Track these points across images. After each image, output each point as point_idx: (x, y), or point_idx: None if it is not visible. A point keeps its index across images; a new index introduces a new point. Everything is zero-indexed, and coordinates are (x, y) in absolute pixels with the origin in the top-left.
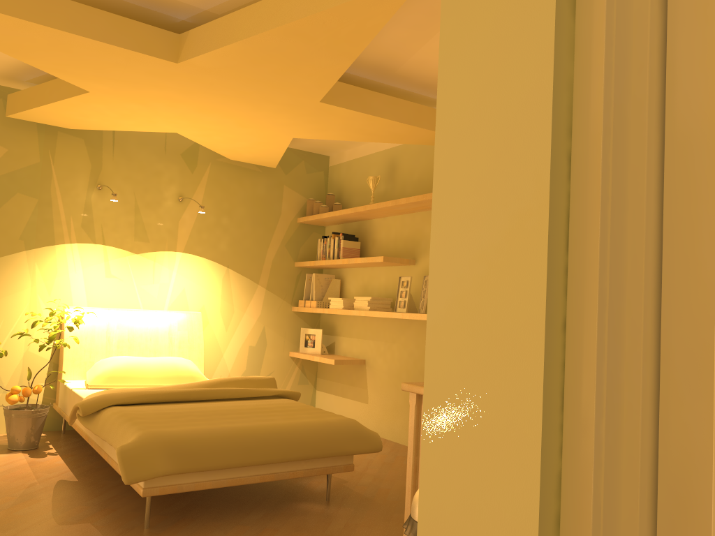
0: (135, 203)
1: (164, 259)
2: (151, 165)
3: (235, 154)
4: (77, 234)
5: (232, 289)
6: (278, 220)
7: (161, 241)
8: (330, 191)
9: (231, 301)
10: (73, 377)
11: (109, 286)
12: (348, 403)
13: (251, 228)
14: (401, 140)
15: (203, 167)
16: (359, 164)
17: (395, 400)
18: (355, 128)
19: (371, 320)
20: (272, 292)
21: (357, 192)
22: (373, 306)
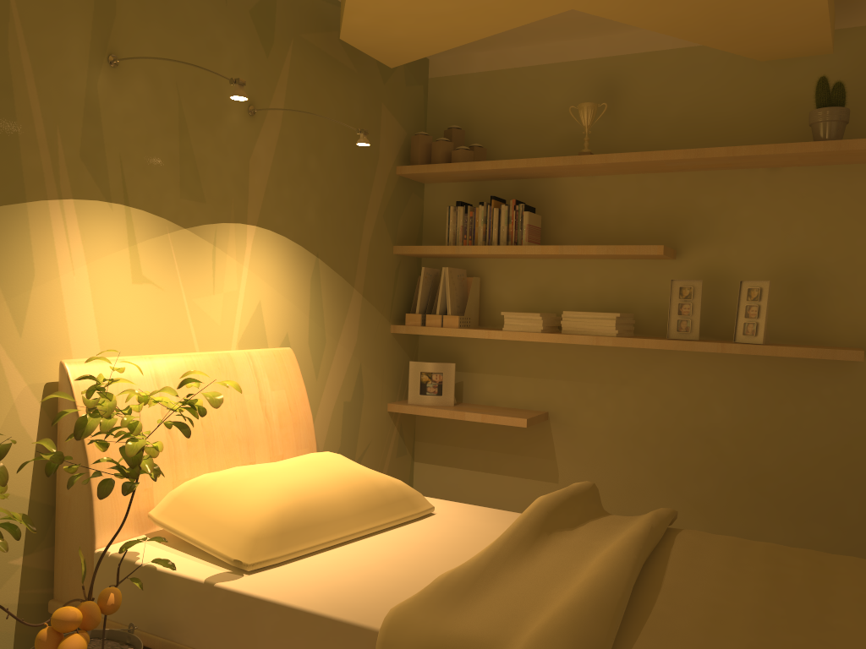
0: (179, 110)
1: (229, 241)
2: (204, 24)
3: (374, 28)
4: (72, 177)
5: (322, 298)
6: (376, 168)
7: (224, 201)
8: (435, 122)
9: (322, 322)
10: (117, 536)
11: (140, 304)
12: (505, 483)
13: (344, 181)
14: (737, 44)
15: (282, 46)
16: (515, 79)
17: (630, 476)
18: (730, 6)
19: (560, 348)
20: (369, 301)
21: (512, 129)
22: (620, 328)
